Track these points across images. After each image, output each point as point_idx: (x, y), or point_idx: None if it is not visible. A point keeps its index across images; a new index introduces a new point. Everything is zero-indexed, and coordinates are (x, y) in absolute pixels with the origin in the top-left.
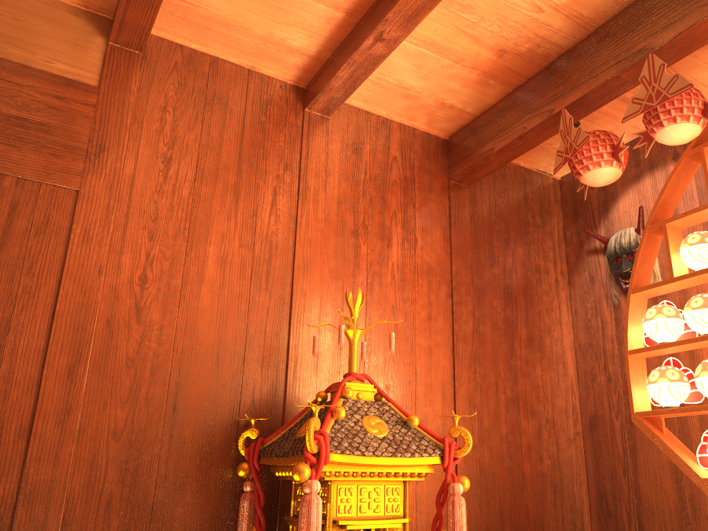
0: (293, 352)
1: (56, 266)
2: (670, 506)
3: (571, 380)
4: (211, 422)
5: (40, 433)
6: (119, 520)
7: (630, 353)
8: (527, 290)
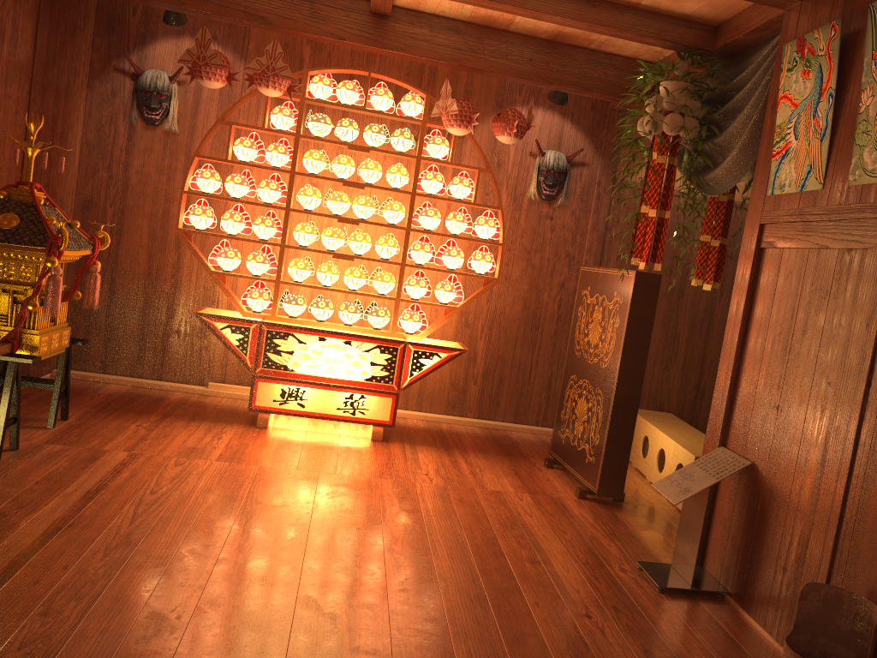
0: None
1: None
2: (140, 271)
3: (75, 169)
4: None
5: None
6: None
7: (185, 193)
8: (67, 90)
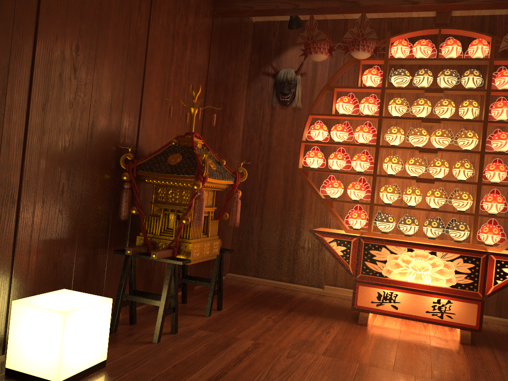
0: (143, 110)
1: (32, 28)
2: (278, 205)
3: (240, 140)
4: (106, 147)
5: (30, 145)
6: (67, 200)
7: (303, 142)
8: (233, 87)
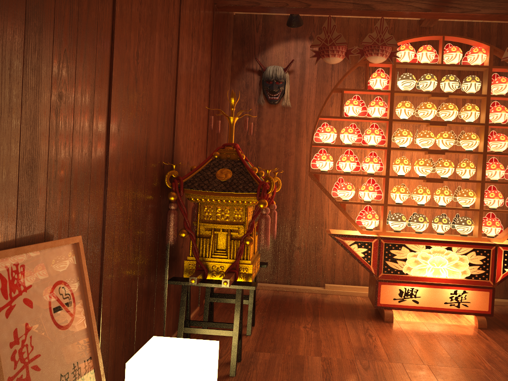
0: (177, 119)
1: (109, 35)
2: None
3: (226, 140)
4: (155, 165)
5: (110, 175)
6: (132, 232)
7: (313, 145)
8: (223, 85)
